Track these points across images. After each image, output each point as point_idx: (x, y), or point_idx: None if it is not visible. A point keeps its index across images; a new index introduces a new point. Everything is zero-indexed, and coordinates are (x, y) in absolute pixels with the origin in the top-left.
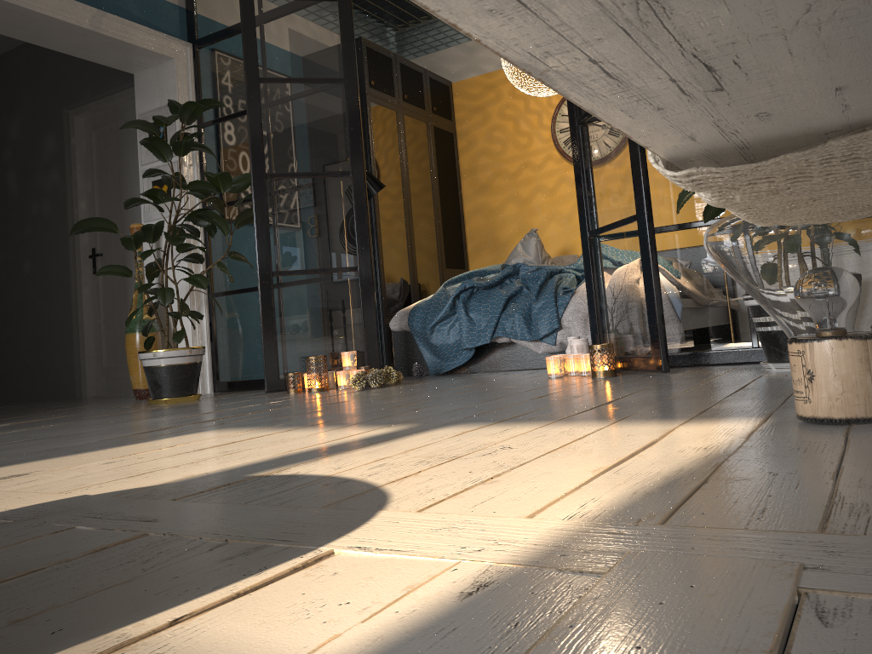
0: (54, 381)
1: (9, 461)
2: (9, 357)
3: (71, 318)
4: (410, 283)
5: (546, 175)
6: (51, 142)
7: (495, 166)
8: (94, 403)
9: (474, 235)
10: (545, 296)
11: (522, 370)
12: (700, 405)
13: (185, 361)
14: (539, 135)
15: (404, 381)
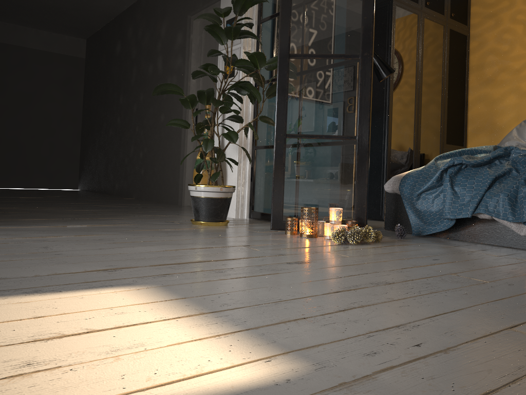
0: (169, 191)
1: None
2: (150, 173)
3: (180, 153)
4: (412, 153)
5: None
6: (180, 37)
7: (500, 63)
8: (174, 212)
9: (475, 119)
10: None
11: (500, 247)
12: None
13: (216, 196)
14: None
15: (386, 238)
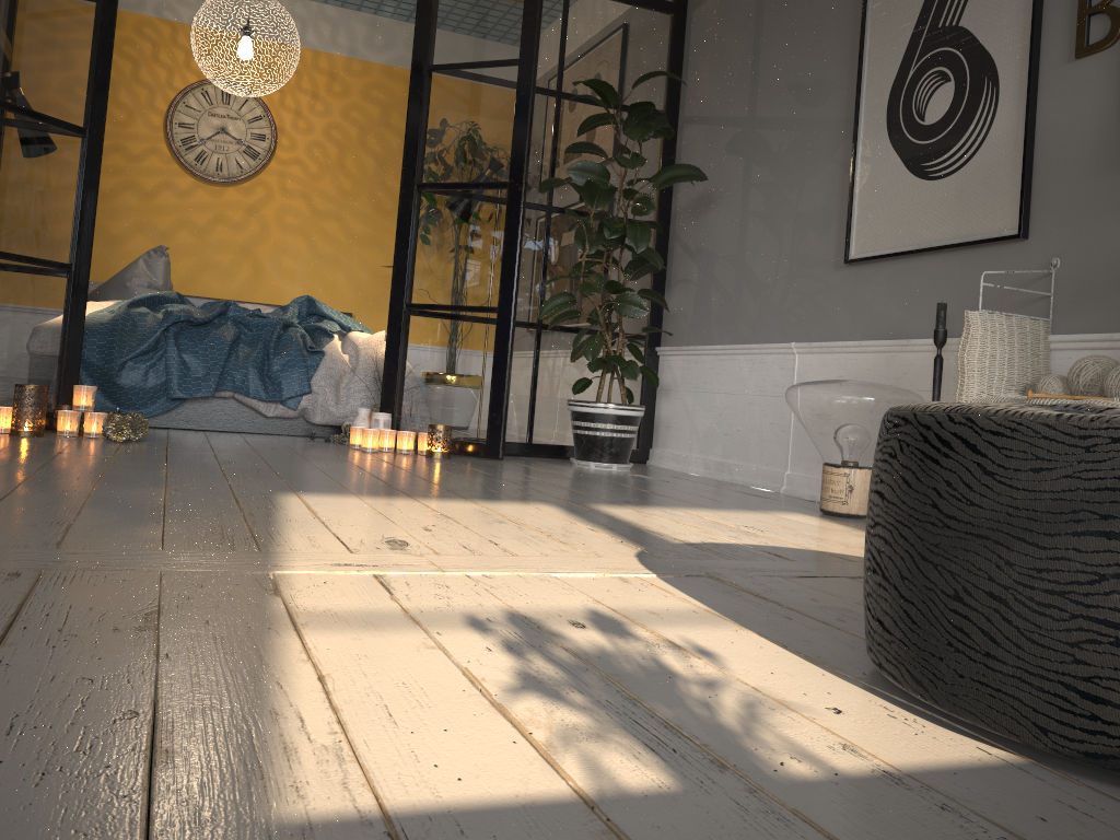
0: None
1: (216, 524)
2: None
3: None
4: None
5: (145, 172)
6: None
7: None
8: None
9: None
10: (289, 352)
11: (236, 433)
12: (704, 499)
13: None
14: (146, 118)
15: None
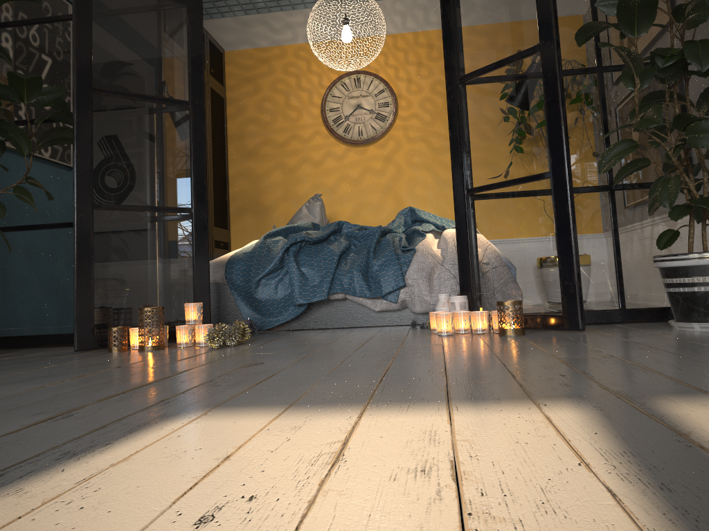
0: None
1: None
2: None
3: None
4: None
5: (313, 149)
6: None
7: (263, 134)
8: None
9: (238, 198)
10: (385, 254)
11: (354, 328)
12: None
13: None
14: (309, 111)
15: None
